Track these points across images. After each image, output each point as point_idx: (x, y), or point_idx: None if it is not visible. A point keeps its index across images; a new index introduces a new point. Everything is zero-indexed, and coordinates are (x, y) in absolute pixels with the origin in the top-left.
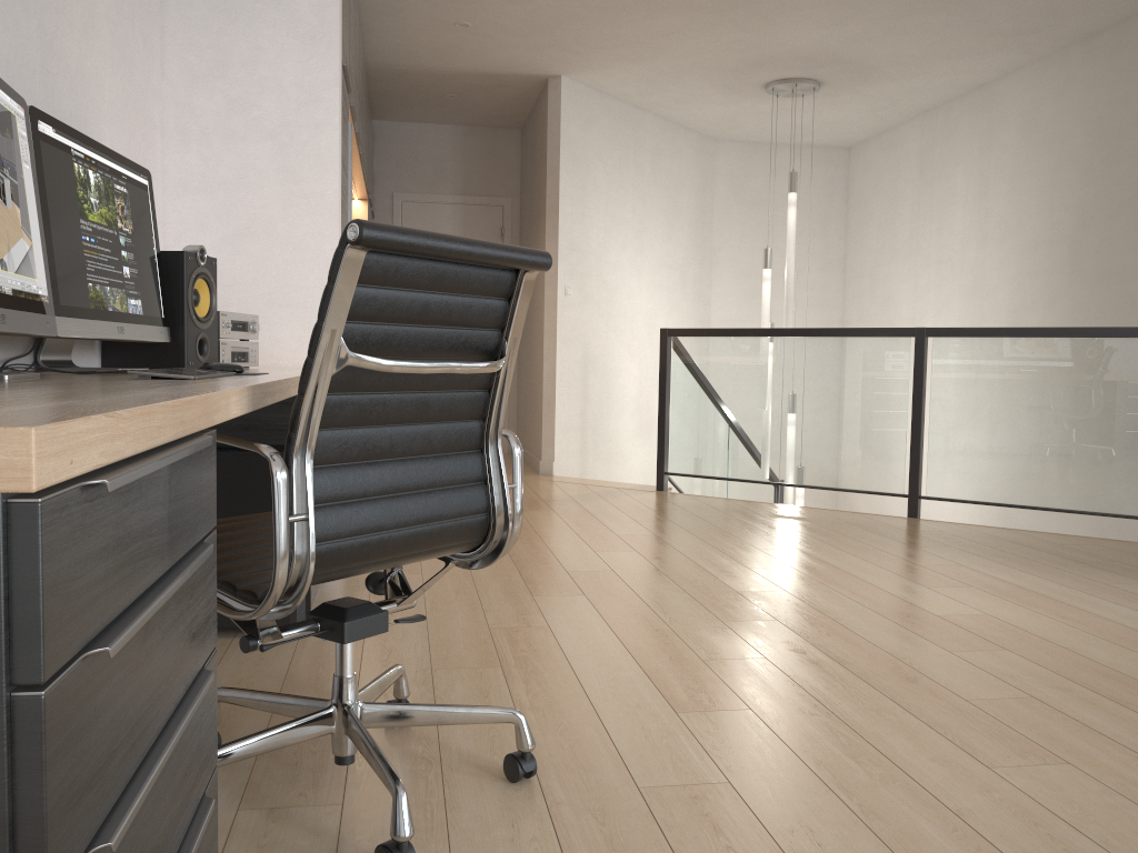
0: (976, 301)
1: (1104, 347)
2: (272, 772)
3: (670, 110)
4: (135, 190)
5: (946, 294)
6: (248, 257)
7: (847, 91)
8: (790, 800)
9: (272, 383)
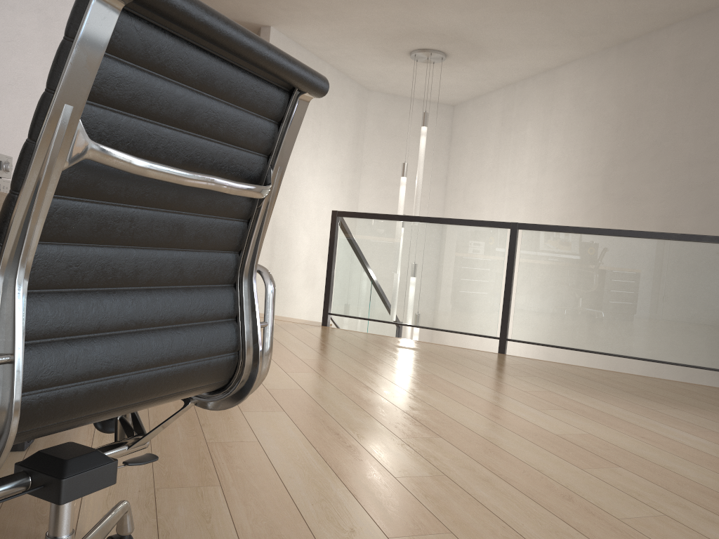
0: (536, 210)
1: (635, 244)
2: None
3: (342, 63)
4: None
5: (515, 205)
6: (9, 109)
7: (462, 63)
8: None
9: None
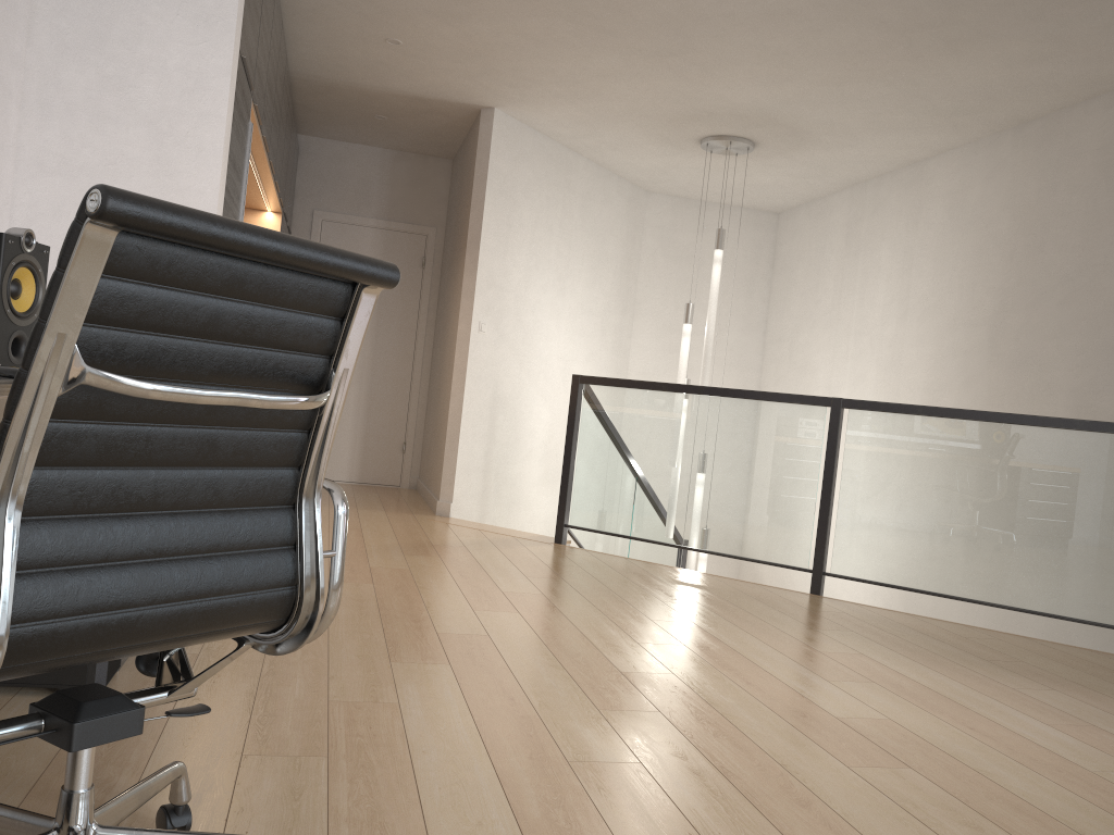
0: (892, 376)
1: (1020, 434)
2: None
3: (604, 156)
4: None
5: (863, 366)
6: None
7: (780, 155)
8: None
9: None
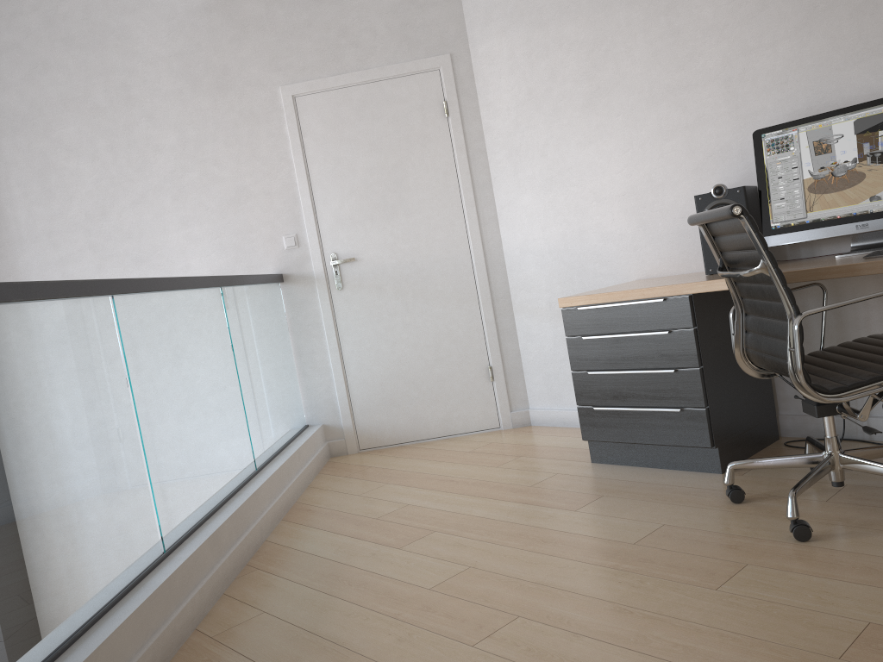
0: None
1: None
2: None
3: None
4: None
5: None
6: None
7: None
8: (668, 596)
9: (844, 266)
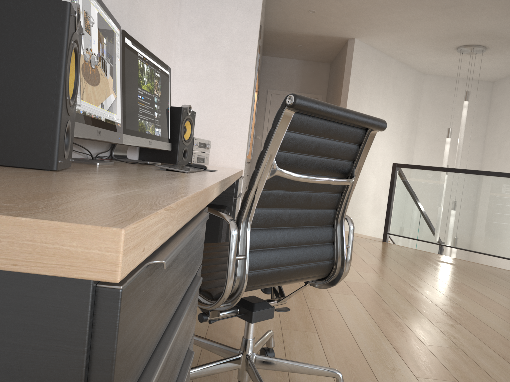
0: None
1: None
2: (203, 380)
3: (405, 58)
4: (163, 76)
5: None
6: (207, 112)
7: (499, 53)
8: None
9: (226, 178)
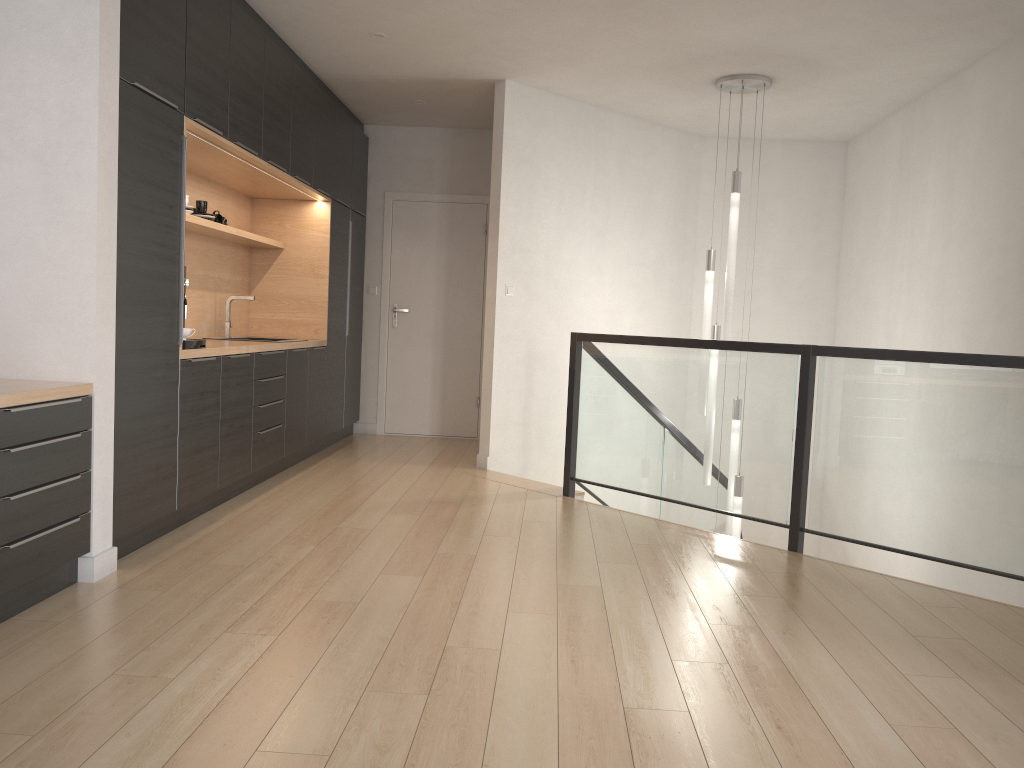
0: (938, 309)
1: (998, 378)
2: None
3: (636, 109)
4: None
5: (914, 300)
6: (13, 272)
7: (805, 86)
8: None
9: None
